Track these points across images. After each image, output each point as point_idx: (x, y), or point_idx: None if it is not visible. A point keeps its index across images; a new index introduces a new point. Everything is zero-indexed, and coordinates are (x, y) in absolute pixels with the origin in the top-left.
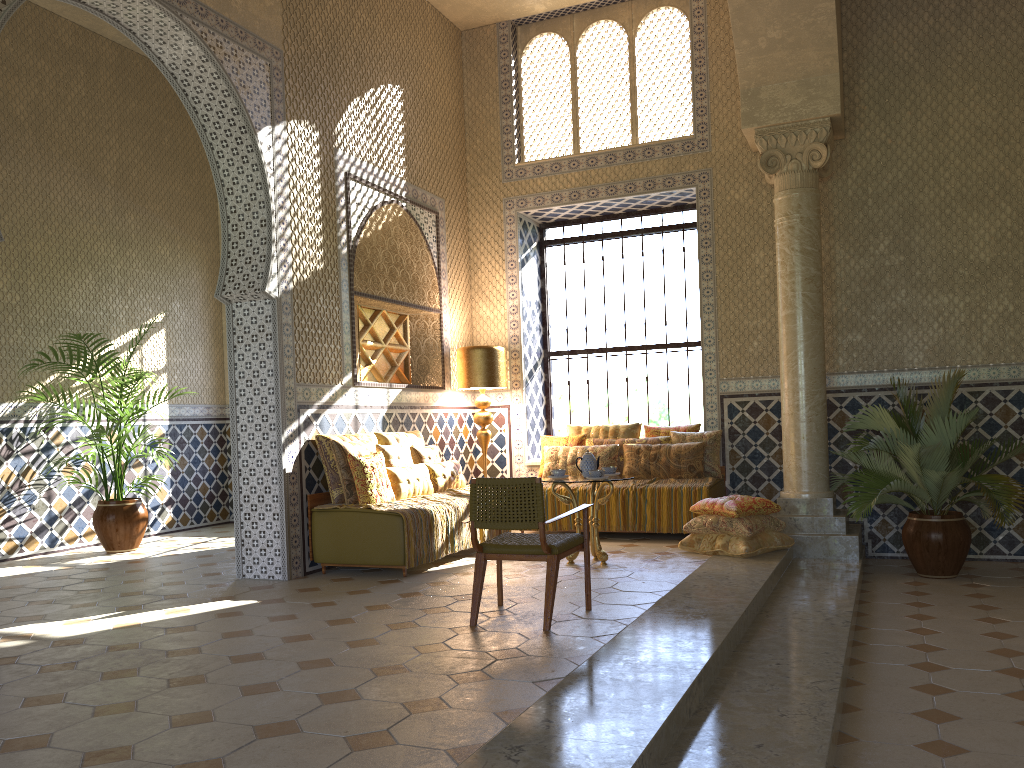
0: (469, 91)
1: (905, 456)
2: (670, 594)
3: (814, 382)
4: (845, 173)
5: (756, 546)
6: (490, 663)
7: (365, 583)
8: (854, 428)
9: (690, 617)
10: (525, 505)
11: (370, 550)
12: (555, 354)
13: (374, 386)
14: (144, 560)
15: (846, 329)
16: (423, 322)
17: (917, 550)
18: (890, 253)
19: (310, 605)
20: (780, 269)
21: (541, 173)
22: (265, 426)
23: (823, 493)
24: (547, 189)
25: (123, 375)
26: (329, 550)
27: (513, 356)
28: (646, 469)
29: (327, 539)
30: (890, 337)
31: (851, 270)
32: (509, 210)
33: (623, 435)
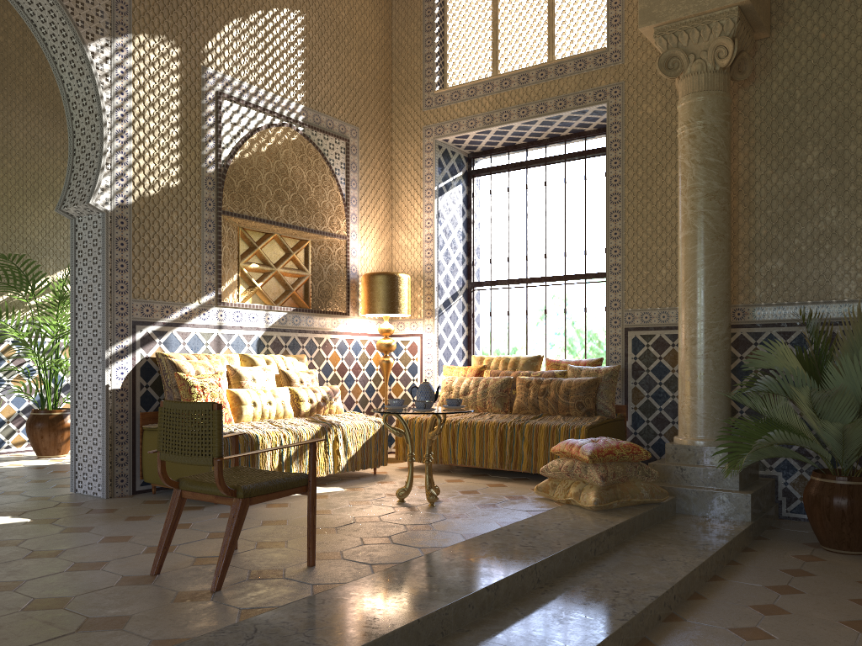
0: (397, 22)
1: (800, 402)
2: (436, 553)
3: (713, 313)
4: (770, 76)
5: (611, 498)
6: (57, 637)
7: (166, 508)
8: (755, 367)
9: (405, 590)
10: (202, 436)
11: (184, 473)
12: (478, 284)
13: (246, 307)
14: (46, 467)
15: (765, 255)
16: (327, 248)
17: (817, 517)
18: (819, 166)
19: (63, 530)
20: (680, 185)
21: (458, 99)
22: (95, 341)
23: (719, 441)
24: (463, 115)
25: (59, 295)
26: (154, 470)
27: (427, 285)
28: (534, 404)
29: (152, 459)
30: (816, 264)
31: (773, 187)
32: (428, 138)
33: (522, 367)
